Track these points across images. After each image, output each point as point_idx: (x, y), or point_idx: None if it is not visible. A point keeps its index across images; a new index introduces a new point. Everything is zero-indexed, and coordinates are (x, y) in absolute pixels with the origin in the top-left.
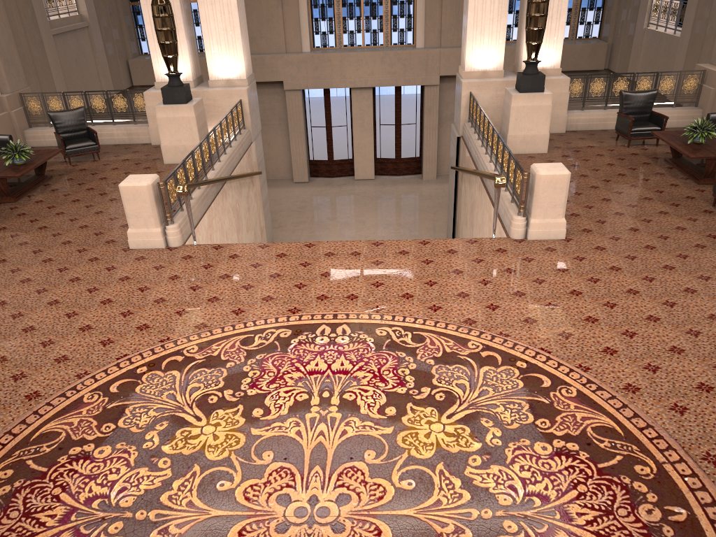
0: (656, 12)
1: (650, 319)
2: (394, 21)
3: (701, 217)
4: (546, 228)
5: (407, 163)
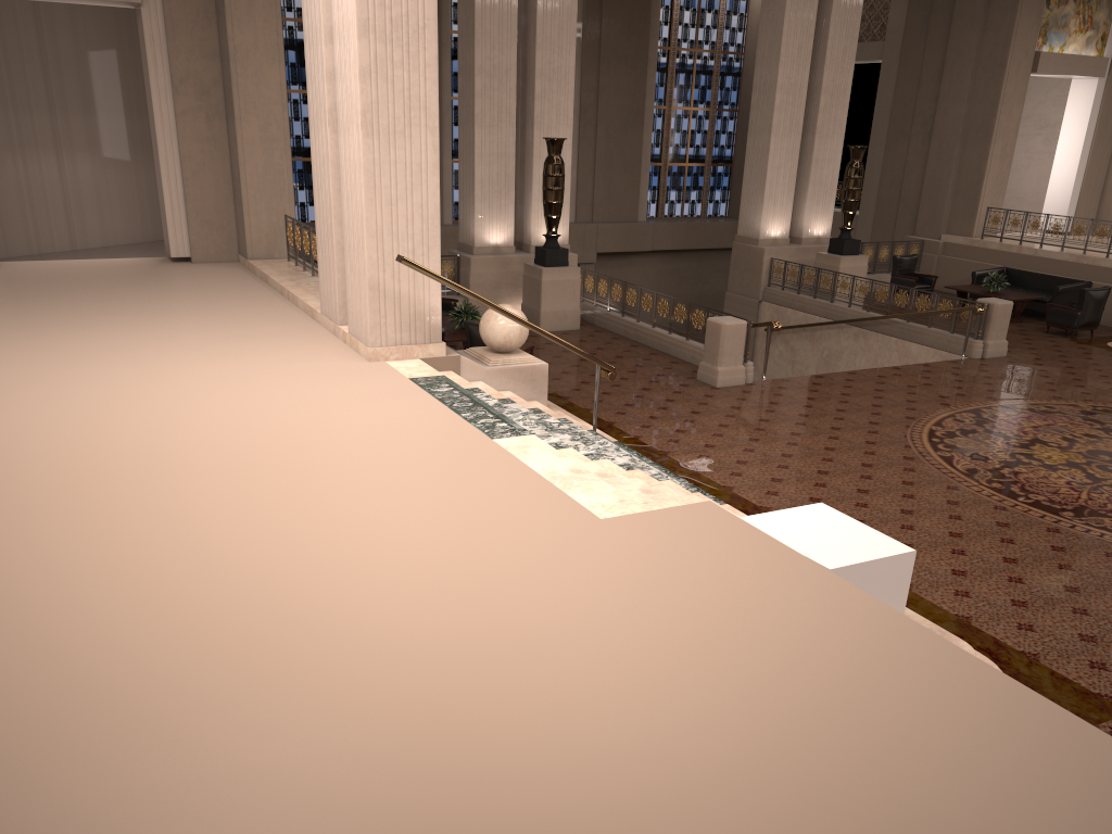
0: None
1: None
2: None
3: (1053, 339)
4: (996, 348)
5: None
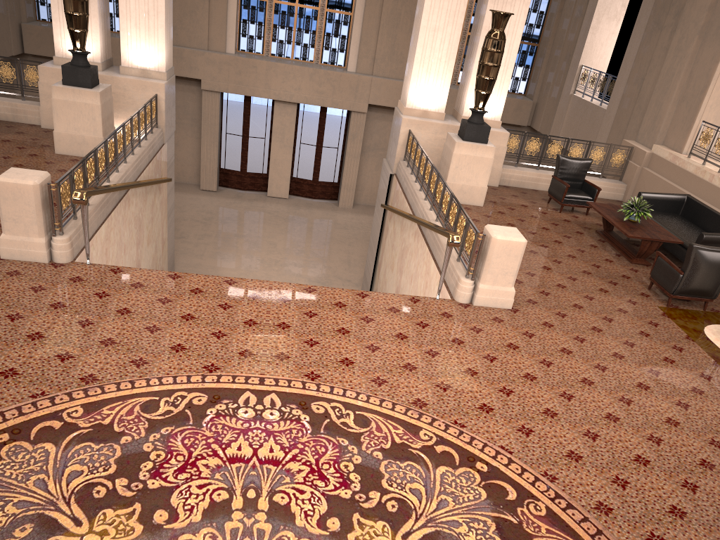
0: (584, 81)
1: (610, 419)
2: (327, 39)
3: (640, 300)
4: (494, 296)
5: (324, 187)
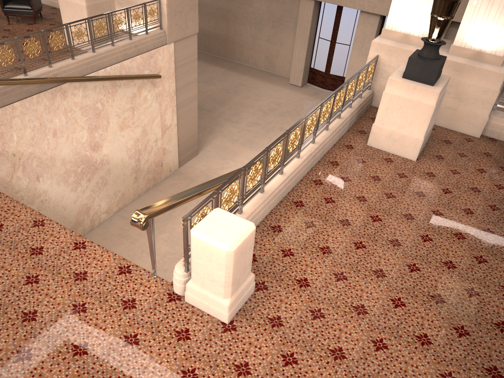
0: None
1: None
2: None
3: None
4: (205, 301)
5: None
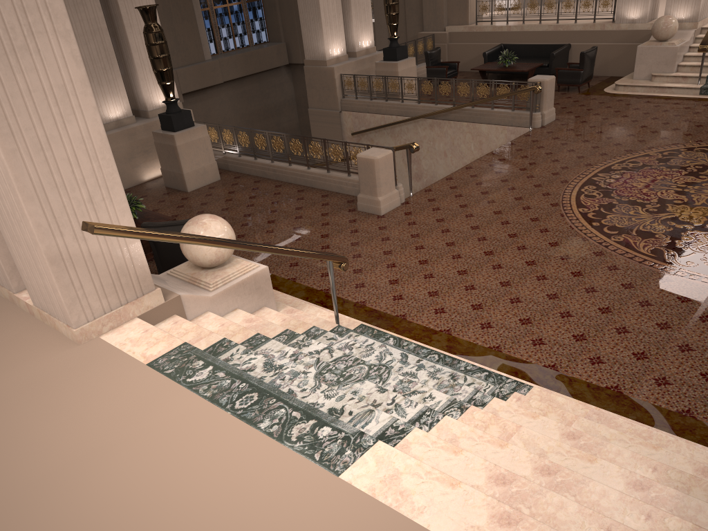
0: None
1: (666, 124)
2: None
3: (568, 96)
4: (549, 115)
5: None
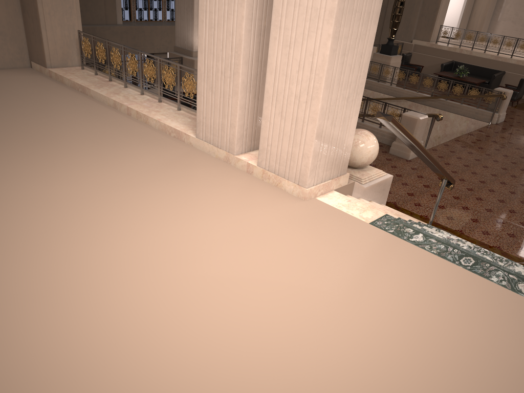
0: None
1: None
2: (168, 3)
3: None
4: (502, 117)
5: None
